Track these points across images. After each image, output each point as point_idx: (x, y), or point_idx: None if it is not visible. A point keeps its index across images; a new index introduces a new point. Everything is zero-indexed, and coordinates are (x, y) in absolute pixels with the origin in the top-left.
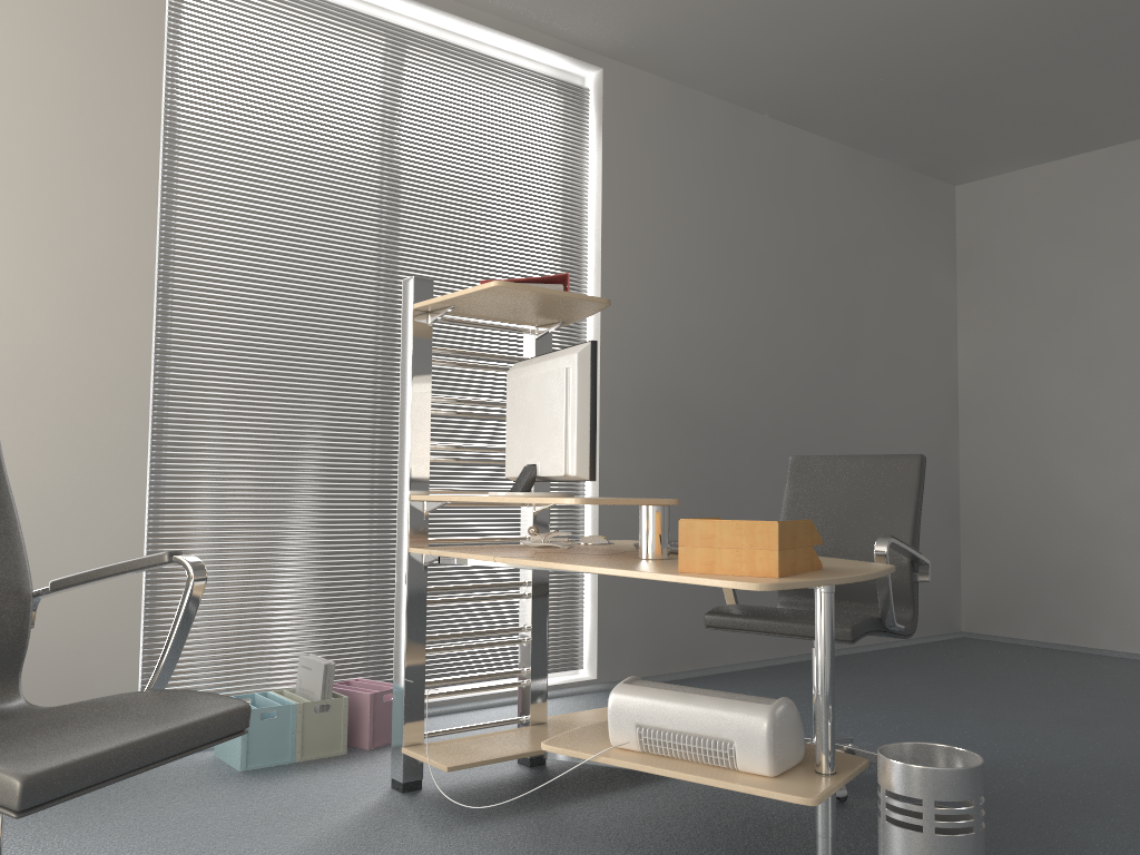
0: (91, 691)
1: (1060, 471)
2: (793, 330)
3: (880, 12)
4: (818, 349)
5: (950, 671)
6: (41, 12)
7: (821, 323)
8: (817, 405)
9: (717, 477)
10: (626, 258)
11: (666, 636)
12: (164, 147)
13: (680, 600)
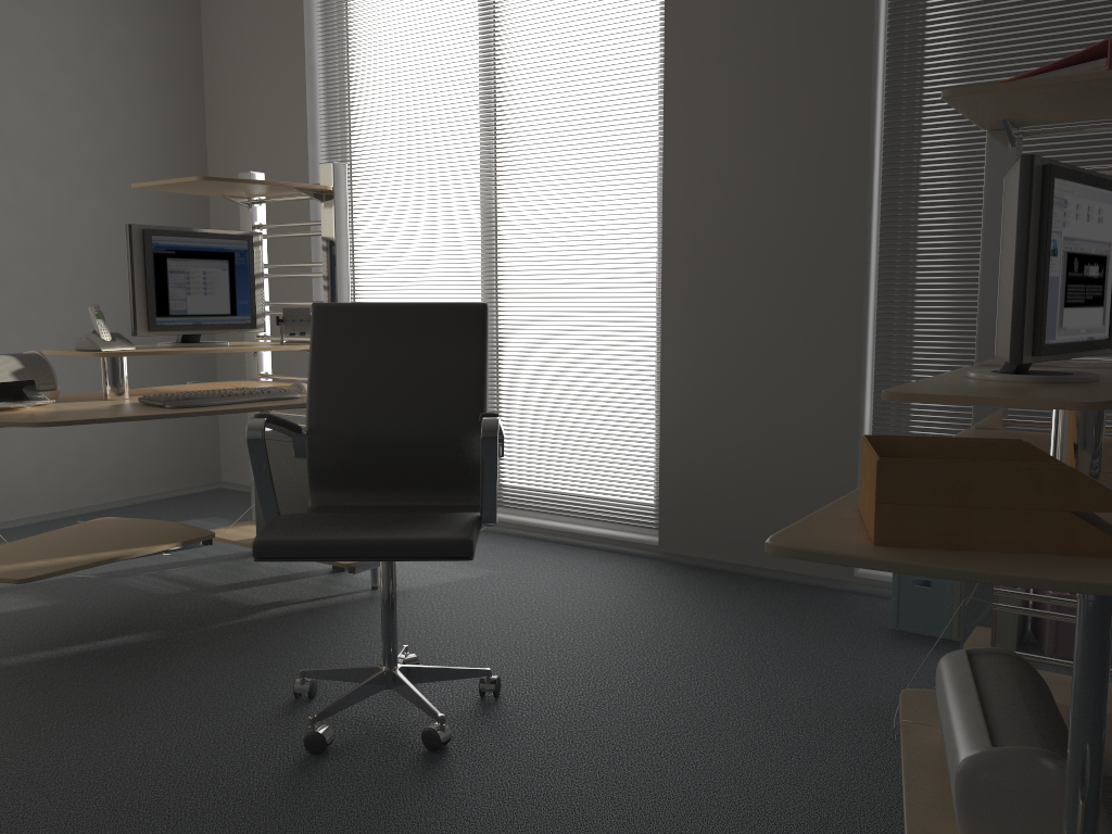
0: None
1: None
2: None
3: None
4: None
5: None
6: None
7: None
8: None
9: None
10: None
11: None
12: None
13: None
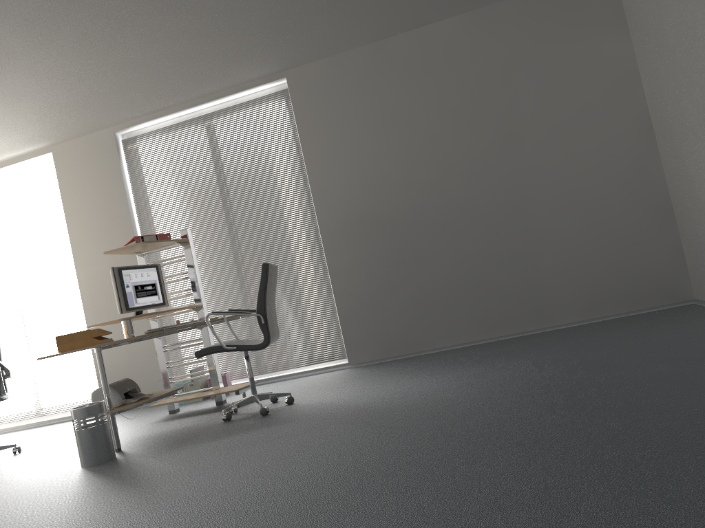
0: (152, 382)
1: (688, 169)
2: (450, 147)
3: (311, 5)
4: (477, 149)
5: (545, 342)
6: (92, 185)
7: (475, 133)
8: (483, 184)
9: (406, 249)
10: (320, 160)
11: (388, 338)
12: (135, 206)
13: (394, 319)
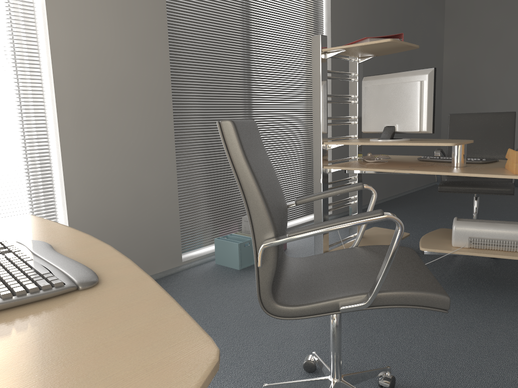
0: (164, 241)
1: (488, 111)
2: None
3: None
4: (401, 60)
5: (457, 198)
6: None
7: None
8: None
9: None
10: (339, 18)
11: None
12: None
13: None
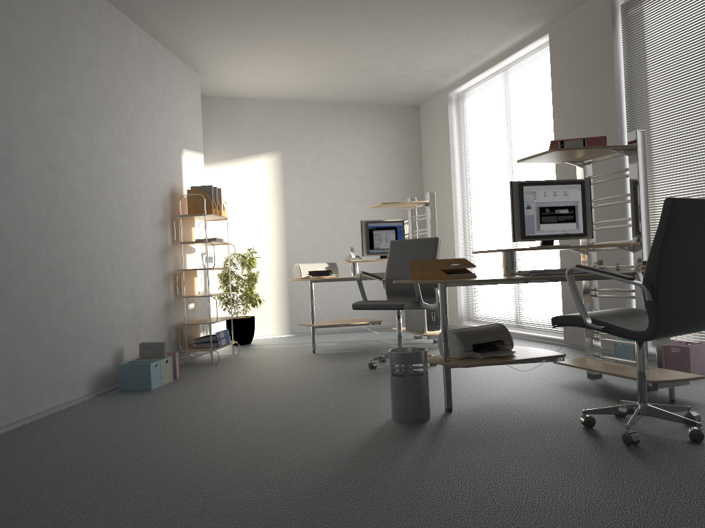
0: None
1: None
2: None
3: None
4: None
5: None
6: (581, 70)
7: None
8: None
9: None
10: None
11: None
12: (625, 95)
13: None
